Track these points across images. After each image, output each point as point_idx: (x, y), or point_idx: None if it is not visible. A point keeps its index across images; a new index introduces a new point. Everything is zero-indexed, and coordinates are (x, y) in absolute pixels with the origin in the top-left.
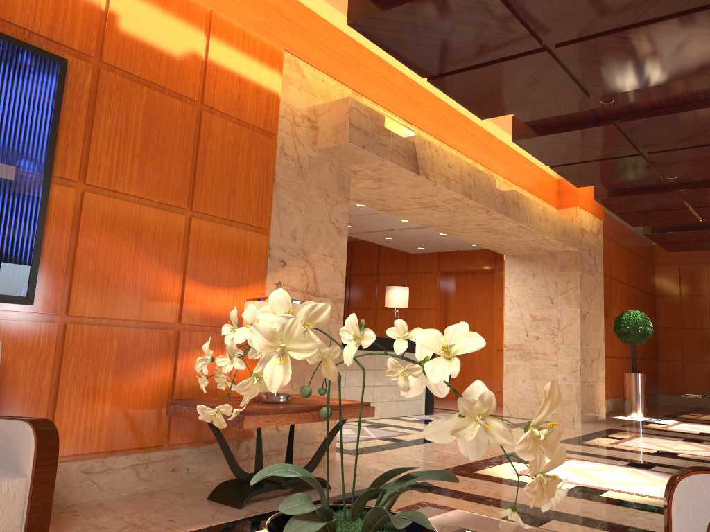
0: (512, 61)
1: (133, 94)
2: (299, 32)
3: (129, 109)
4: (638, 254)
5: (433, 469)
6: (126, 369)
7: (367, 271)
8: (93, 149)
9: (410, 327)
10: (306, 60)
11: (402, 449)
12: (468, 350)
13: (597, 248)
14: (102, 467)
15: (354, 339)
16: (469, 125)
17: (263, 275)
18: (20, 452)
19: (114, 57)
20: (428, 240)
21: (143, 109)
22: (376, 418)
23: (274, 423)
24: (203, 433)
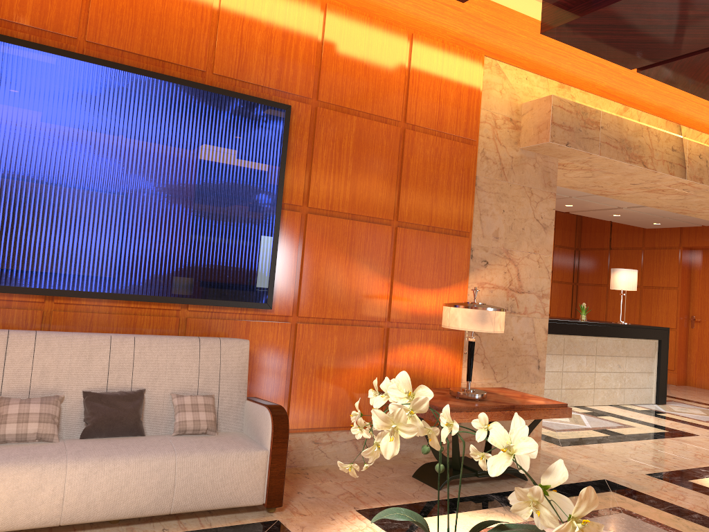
0: None
1: (344, 125)
2: (499, 35)
3: (341, 138)
4: None
5: (642, 471)
6: (344, 360)
7: (598, 245)
8: (313, 177)
9: (646, 306)
10: (508, 62)
11: (615, 444)
12: (522, 452)
13: None
14: (327, 439)
15: (448, 424)
16: None
17: (465, 275)
18: (262, 430)
19: (327, 95)
20: (663, 216)
21: (353, 136)
22: (598, 405)
23: (467, 420)
24: None
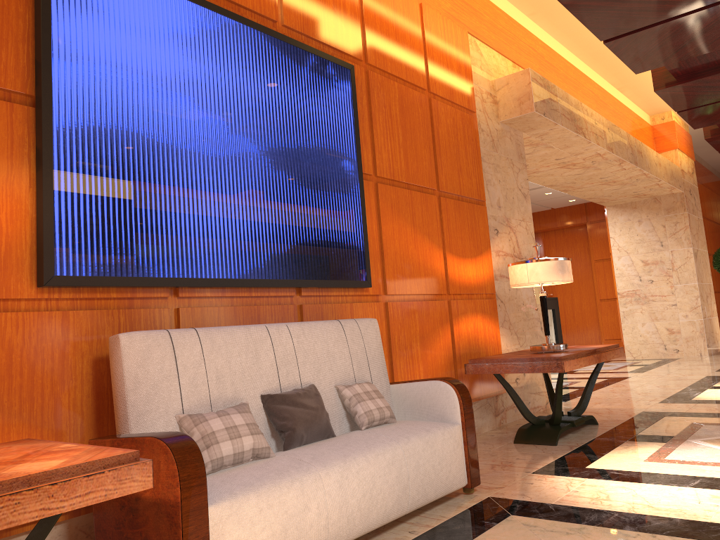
0: (696, 14)
1: (390, 90)
2: (473, 14)
3: (390, 104)
4: (713, 190)
5: (652, 402)
6: (426, 338)
7: None
8: (376, 145)
9: None
10: (481, 39)
11: (595, 392)
12: None
13: (694, 187)
14: None
15: None
16: (588, 82)
17: (489, 243)
18: (442, 406)
19: (374, 58)
20: None
21: (398, 102)
22: None
23: (578, 366)
24: (478, 390)
